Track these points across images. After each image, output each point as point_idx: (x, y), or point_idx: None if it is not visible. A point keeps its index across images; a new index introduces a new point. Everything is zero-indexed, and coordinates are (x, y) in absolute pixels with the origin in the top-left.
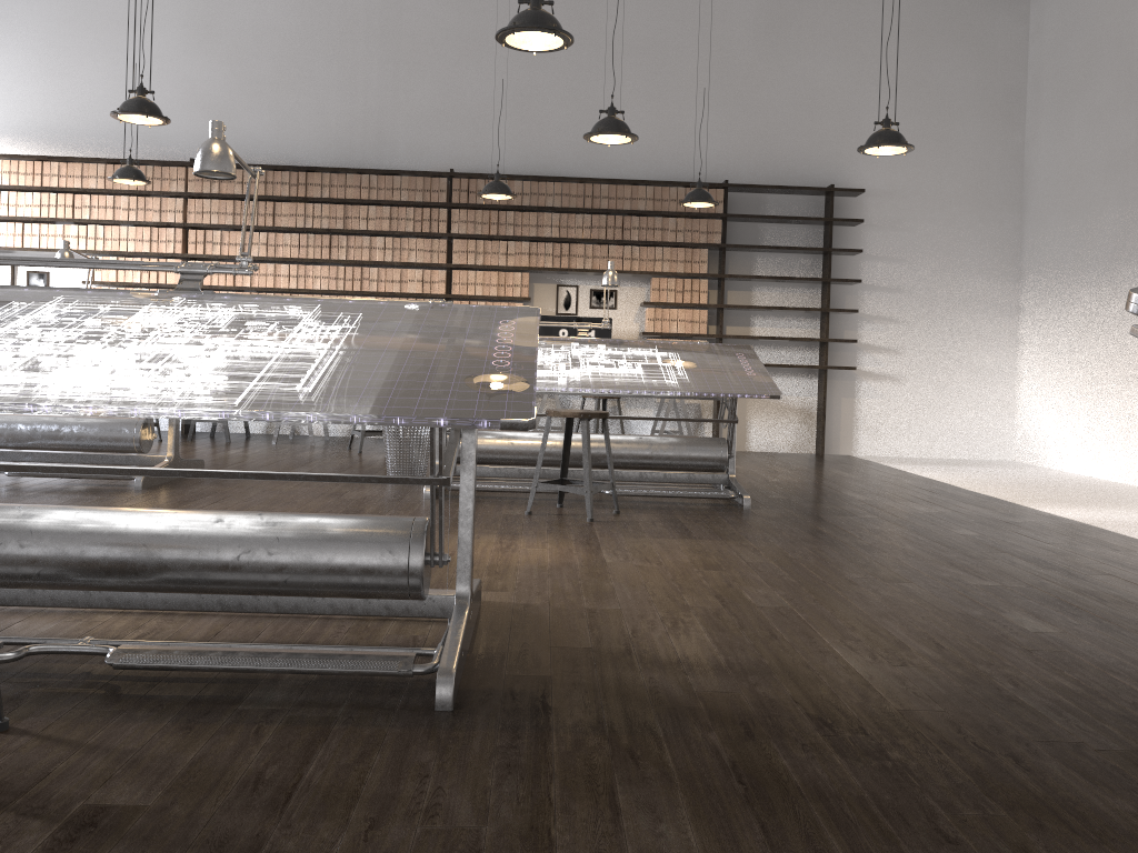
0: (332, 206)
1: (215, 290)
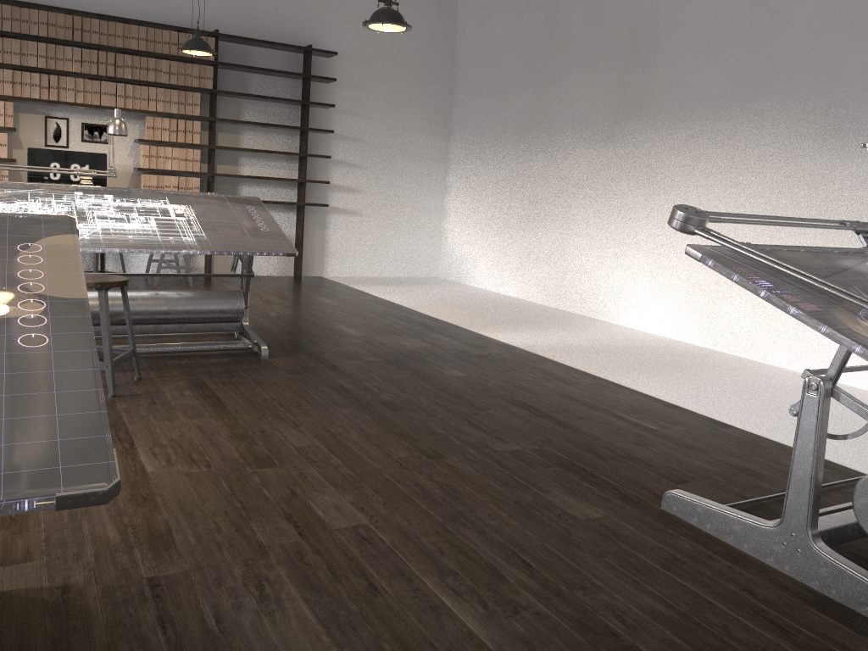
0: None
1: None
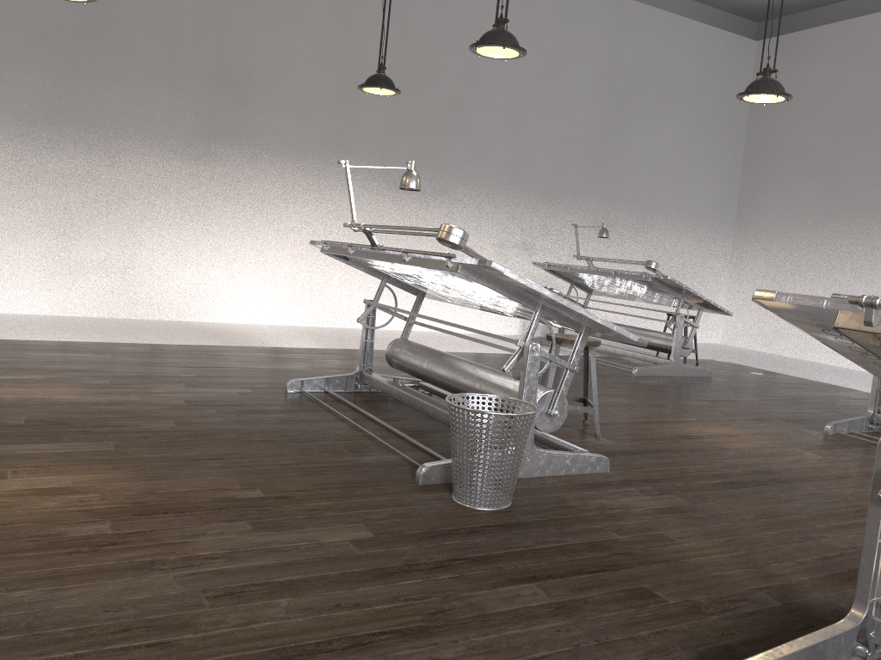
0: None
1: None
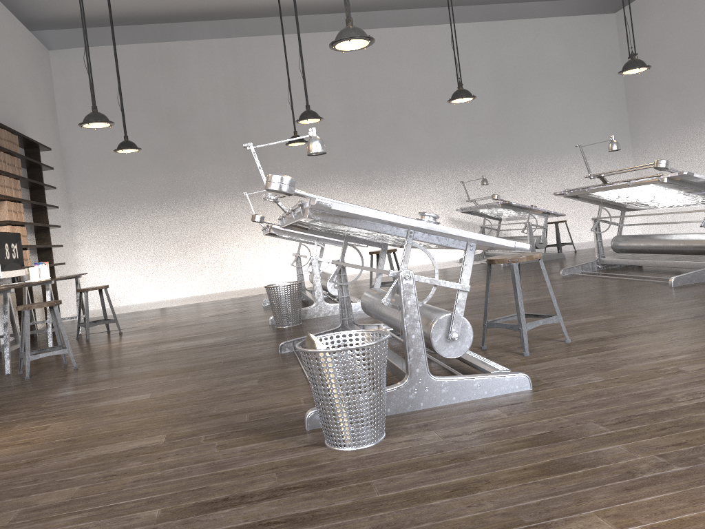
0: None
1: None
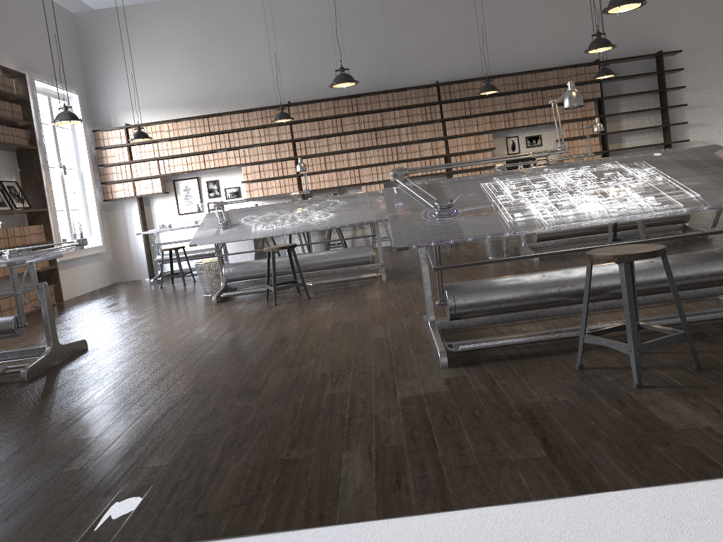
0: (374, 114)
1: (312, 174)
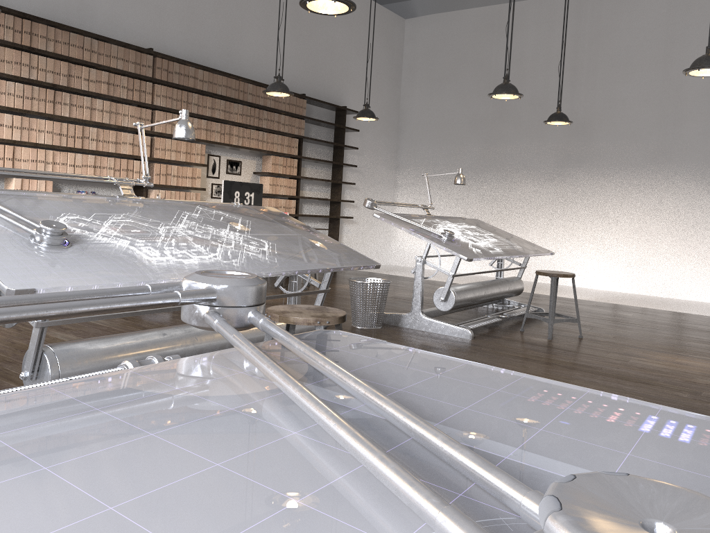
0: (57, 61)
1: None
